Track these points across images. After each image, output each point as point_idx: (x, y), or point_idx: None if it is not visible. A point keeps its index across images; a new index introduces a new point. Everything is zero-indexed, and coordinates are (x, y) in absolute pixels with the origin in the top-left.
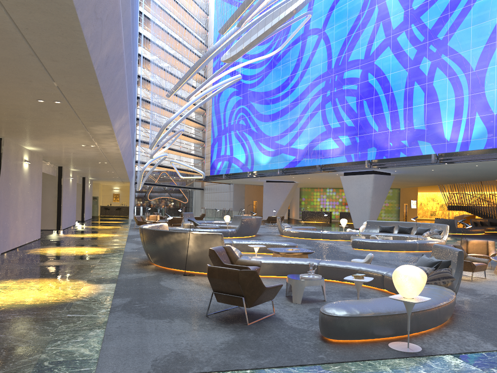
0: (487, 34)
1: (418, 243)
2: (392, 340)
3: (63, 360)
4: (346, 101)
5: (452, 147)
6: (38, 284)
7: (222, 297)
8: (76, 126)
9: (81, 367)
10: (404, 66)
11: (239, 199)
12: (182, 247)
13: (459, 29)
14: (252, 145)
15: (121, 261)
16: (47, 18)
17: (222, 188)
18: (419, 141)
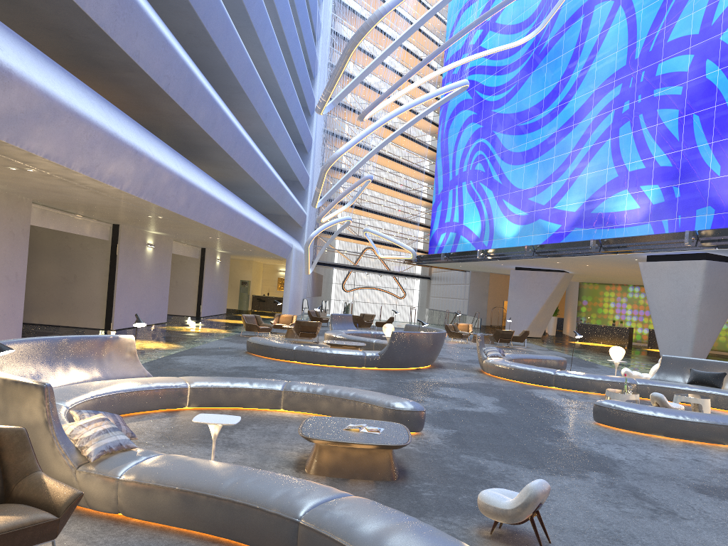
0: None
1: None
2: None
3: None
4: (659, 119)
5: None
6: None
7: None
8: None
9: None
10: None
11: (479, 297)
12: None
13: None
14: (492, 206)
15: None
16: None
17: (454, 277)
18: None
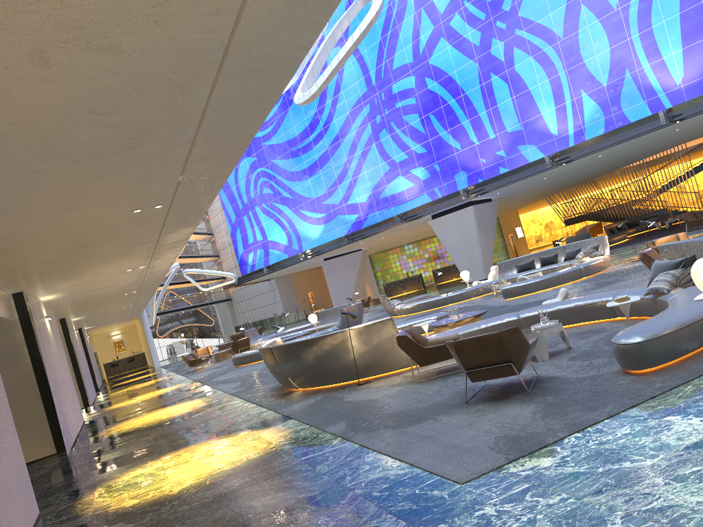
0: None
1: (583, 267)
2: None
3: (390, 485)
4: (407, 122)
5: (564, 141)
6: (195, 452)
7: (479, 374)
8: (149, 239)
9: (422, 482)
10: (470, 56)
11: (289, 296)
12: (343, 352)
13: None
14: (292, 217)
15: (247, 401)
16: (256, 84)
17: (259, 289)
18: (519, 146)
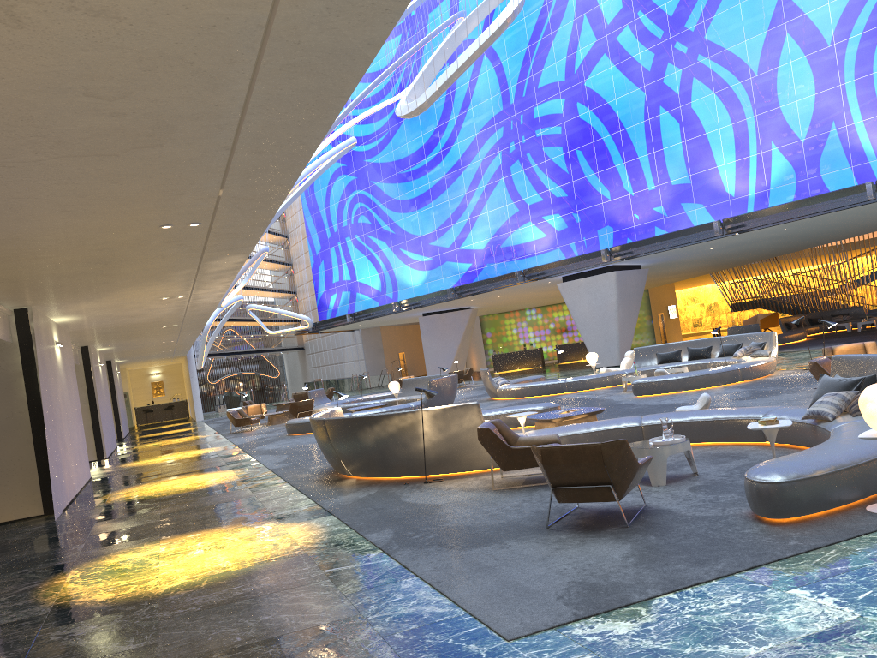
0: (768, 13)
1: (740, 368)
2: (864, 503)
3: (419, 626)
4: (547, 156)
5: (741, 205)
6: (203, 541)
7: (568, 494)
8: (187, 263)
9: (460, 629)
10: (637, 83)
11: (375, 354)
12: (412, 438)
13: (720, 10)
14: (389, 257)
15: (287, 483)
16: (312, 83)
17: (339, 340)
18: (683, 203)
